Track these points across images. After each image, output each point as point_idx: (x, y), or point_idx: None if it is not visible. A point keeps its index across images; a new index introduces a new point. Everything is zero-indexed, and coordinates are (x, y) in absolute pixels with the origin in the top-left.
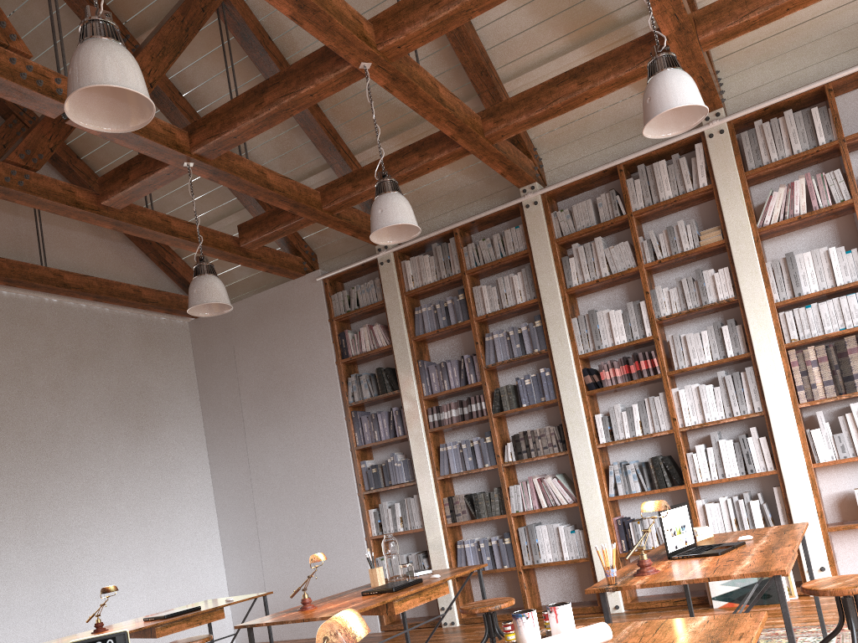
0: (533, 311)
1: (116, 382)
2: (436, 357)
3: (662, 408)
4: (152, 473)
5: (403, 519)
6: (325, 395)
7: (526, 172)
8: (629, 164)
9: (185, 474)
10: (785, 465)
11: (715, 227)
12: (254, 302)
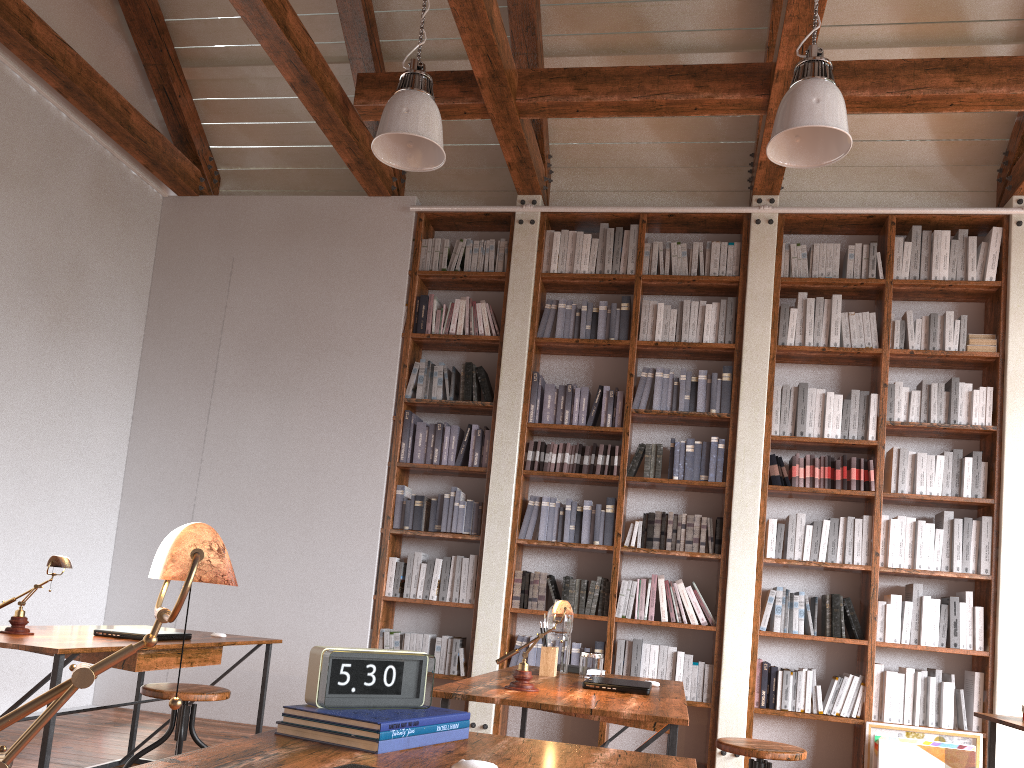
0: (707, 360)
1: (44, 234)
2: (548, 376)
3: (862, 535)
4: (54, 400)
5: (441, 584)
6: (370, 375)
7: (783, 175)
8: (900, 220)
9: (97, 420)
10: (1004, 648)
11: (989, 335)
12: (290, 206)
